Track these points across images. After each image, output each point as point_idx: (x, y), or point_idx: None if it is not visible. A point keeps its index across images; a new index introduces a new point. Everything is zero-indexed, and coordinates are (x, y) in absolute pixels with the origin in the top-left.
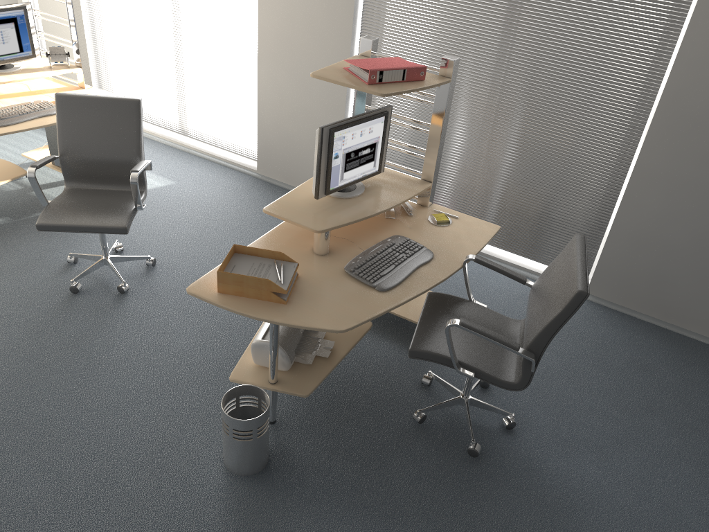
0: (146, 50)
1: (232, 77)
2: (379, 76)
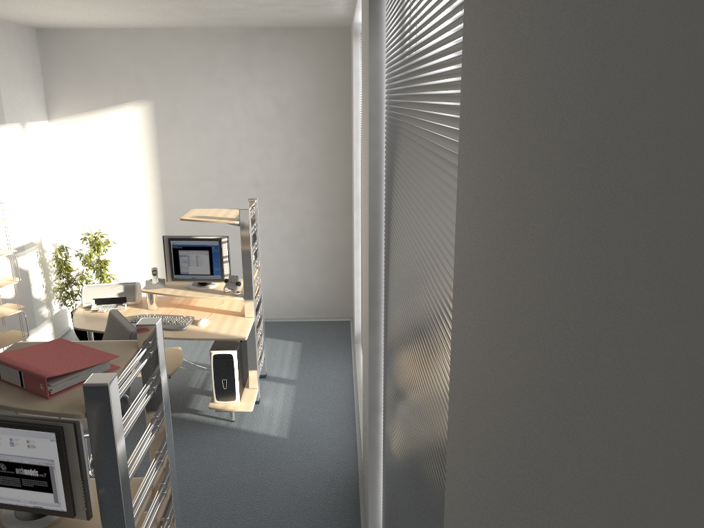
0: None
1: None
2: None
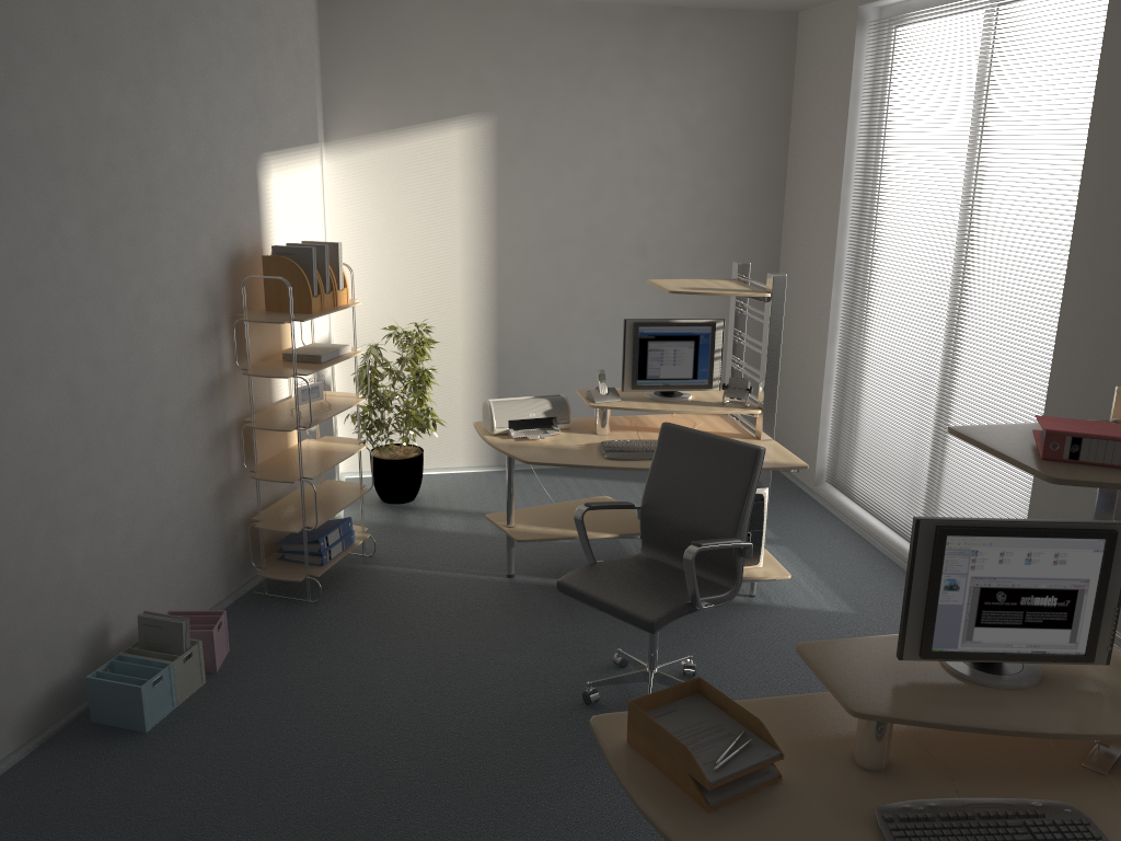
0: (895, 409)
1: (1001, 465)
2: (1071, 447)
